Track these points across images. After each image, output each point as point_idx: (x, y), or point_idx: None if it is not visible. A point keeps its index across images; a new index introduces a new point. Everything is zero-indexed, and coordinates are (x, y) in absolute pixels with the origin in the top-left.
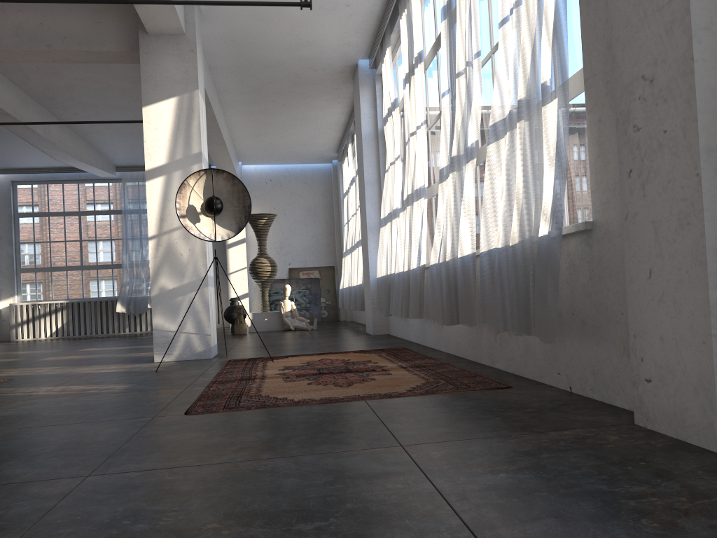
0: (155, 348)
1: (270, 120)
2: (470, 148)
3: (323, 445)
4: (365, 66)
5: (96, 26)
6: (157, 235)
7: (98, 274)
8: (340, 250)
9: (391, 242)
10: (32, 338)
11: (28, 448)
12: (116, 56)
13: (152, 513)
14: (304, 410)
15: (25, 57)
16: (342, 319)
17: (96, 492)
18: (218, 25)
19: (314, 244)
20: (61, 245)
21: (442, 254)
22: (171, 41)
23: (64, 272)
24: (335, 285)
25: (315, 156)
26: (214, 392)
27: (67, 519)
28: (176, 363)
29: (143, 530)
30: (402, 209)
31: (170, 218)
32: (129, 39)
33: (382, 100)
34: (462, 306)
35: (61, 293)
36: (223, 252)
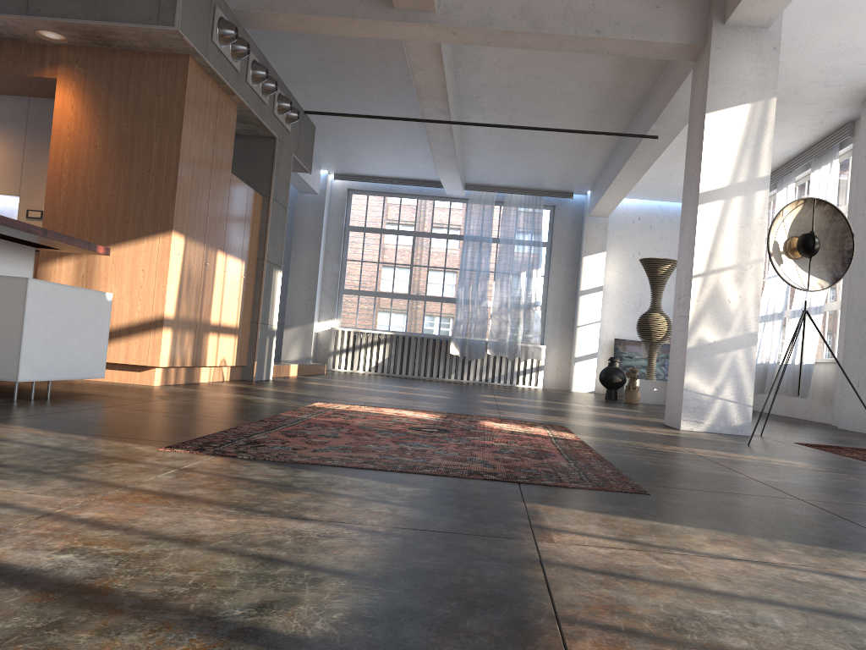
0: (683, 412)
1: None
2: None
3: None
4: None
5: (654, 11)
6: (703, 273)
7: (426, 306)
8: None
9: None
10: (349, 369)
11: None
12: (665, 49)
13: None
14: None
15: (559, 44)
16: None
17: None
18: None
19: None
20: (391, 268)
21: None
22: (750, 35)
23: (390, 299)
24: None
25: None
26: None
27: None
28: (728, 437)
29: None
30: None
31: (721, 255)
32: (691, 29)
33: None
34: None
35: (383, 322)
36: (571, 299)
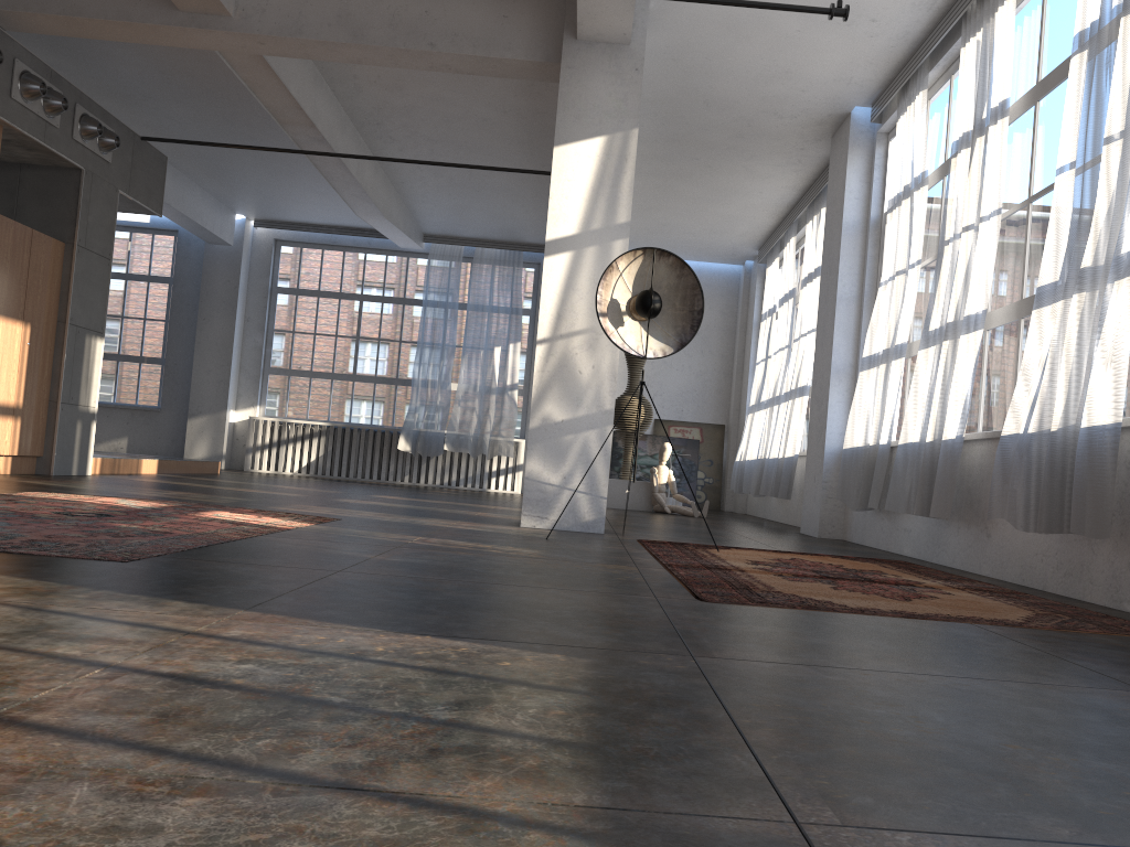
0: (524, 506)
1: (678, 187)
2: (1128, 256)
3: (1009, 673)
4: (862, 118)
5: (501, 21)
6: (550, 338)
7: (375, 390)
8: (739, 401)
9: (883, 395)
10: (273, 470)
11: (533, 609)
12: (520, 68)
13: (886, 716)
14: (889, 622)
15: (393, 59)
16: (726, 508)
17: (746, 678)
18: (663, 35)
19: (699, 386)
20: (330, 341)
21: (1035, 420)
22: (608, 53)
23: (328, 380)
24: (723, 455)
25: (722, 251)
26: (696, 578)
27: (763, 704)
28: (560, 533)
29: (912, 736)
30: (925, 345)
31: (571, 316)
32: (544, 45)
33: (883, 173)
34: (1081, 505)
35: (320, 410)
36: None
